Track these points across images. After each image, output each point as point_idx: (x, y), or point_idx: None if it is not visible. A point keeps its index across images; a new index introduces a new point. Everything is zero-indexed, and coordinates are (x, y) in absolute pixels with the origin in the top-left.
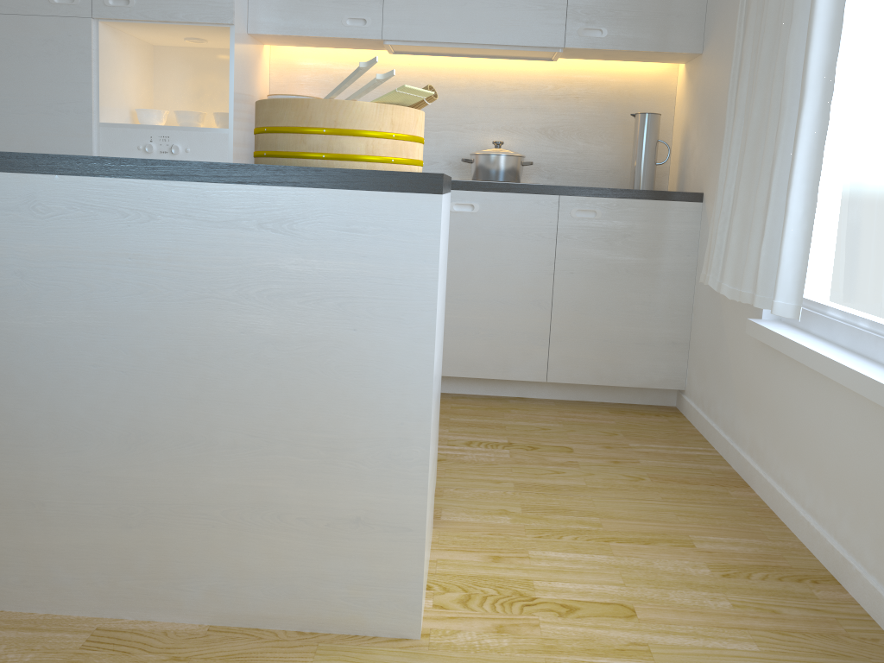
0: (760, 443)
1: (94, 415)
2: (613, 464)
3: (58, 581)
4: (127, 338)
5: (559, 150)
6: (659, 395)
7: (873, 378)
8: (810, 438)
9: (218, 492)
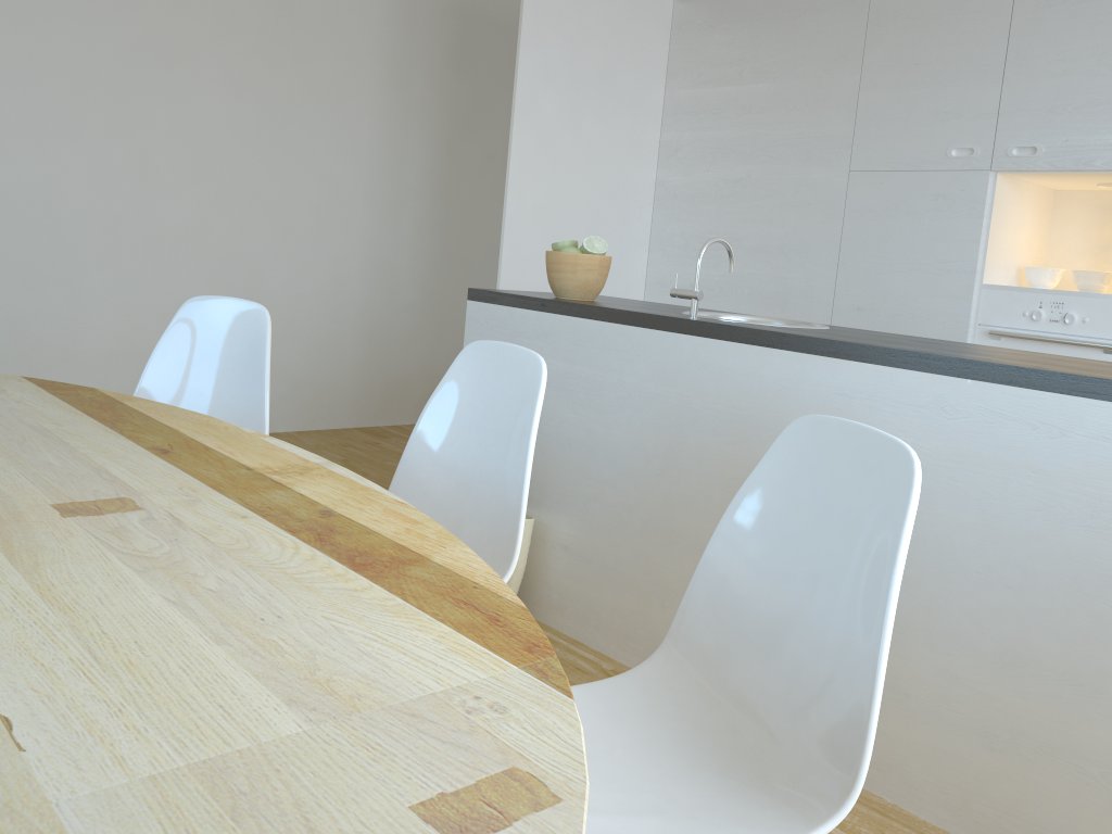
0: None
1: (971, 622)
2: None
3: (909, 776)
4: (1017, 553)
5: None
6: None
7: None
8: None
9: (1099, 748)
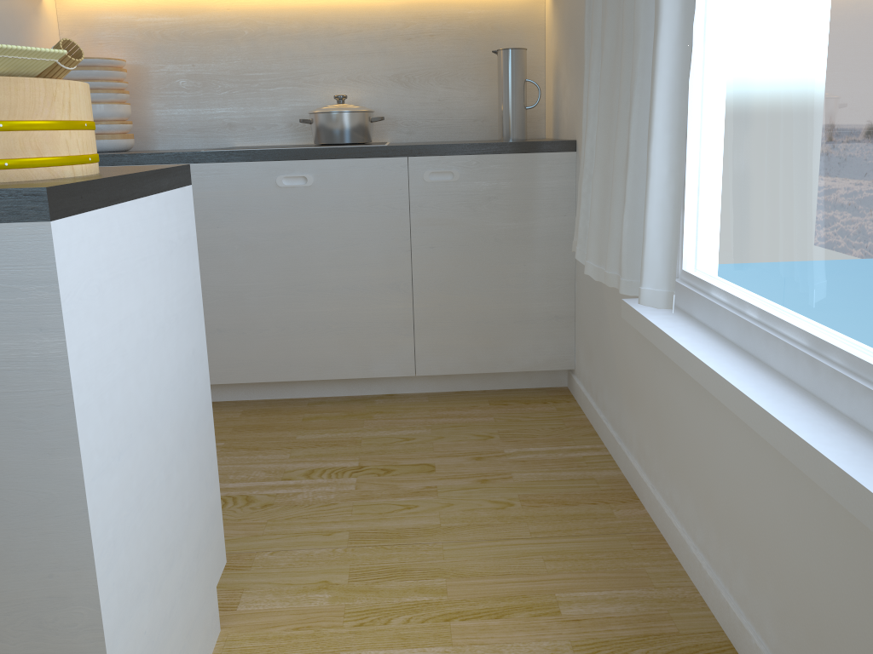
0: (647, 449)
1: None
2: (479, 485)
3: None
4: None
5: (417, 100)
6: (547, 376)
7: (760, 404)
8: (697, 457)
9: None
